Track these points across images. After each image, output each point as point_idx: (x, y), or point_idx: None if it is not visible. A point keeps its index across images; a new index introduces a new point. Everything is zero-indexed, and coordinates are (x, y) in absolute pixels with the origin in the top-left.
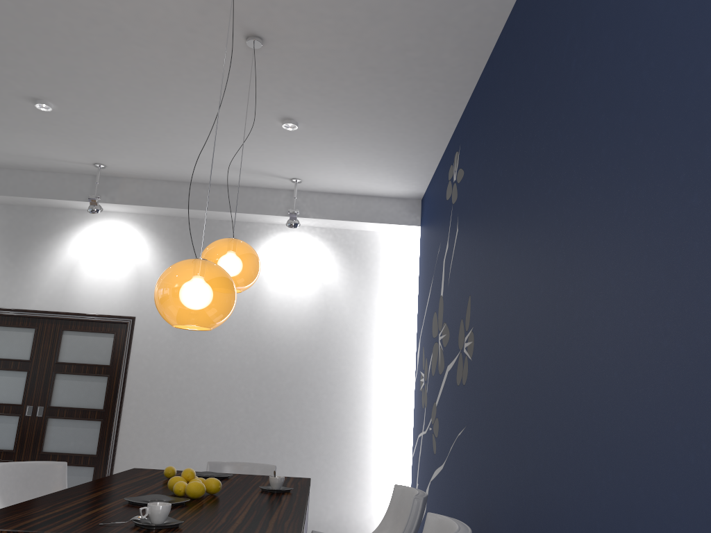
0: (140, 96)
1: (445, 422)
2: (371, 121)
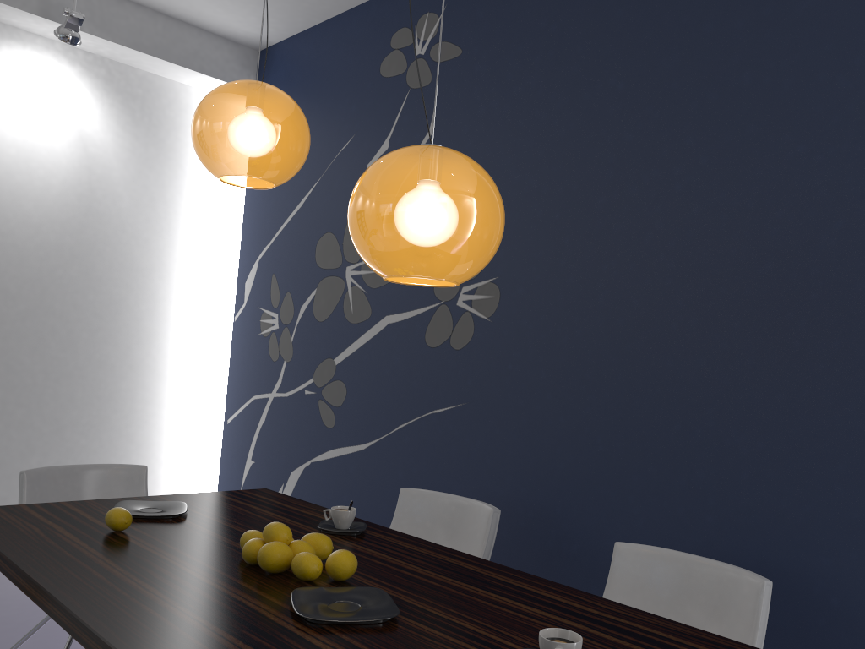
0: None
1: (376, 390)
2: None
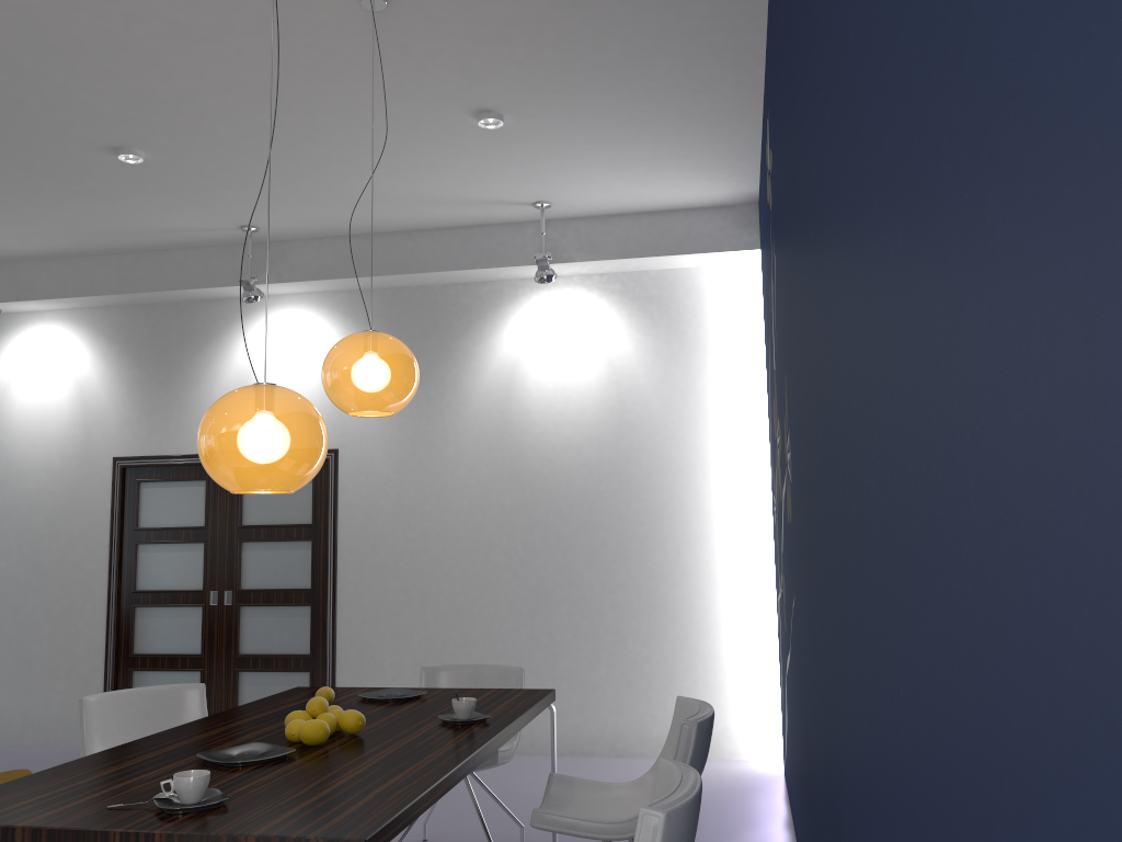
0: (253, 118)
1: (787, 582)
2: (618, 91)
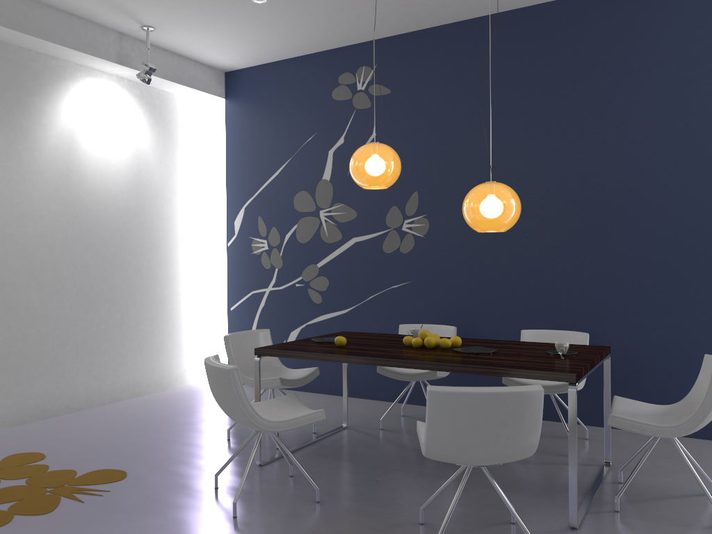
0: None
1: (351, 279)
2: (319, 19)
